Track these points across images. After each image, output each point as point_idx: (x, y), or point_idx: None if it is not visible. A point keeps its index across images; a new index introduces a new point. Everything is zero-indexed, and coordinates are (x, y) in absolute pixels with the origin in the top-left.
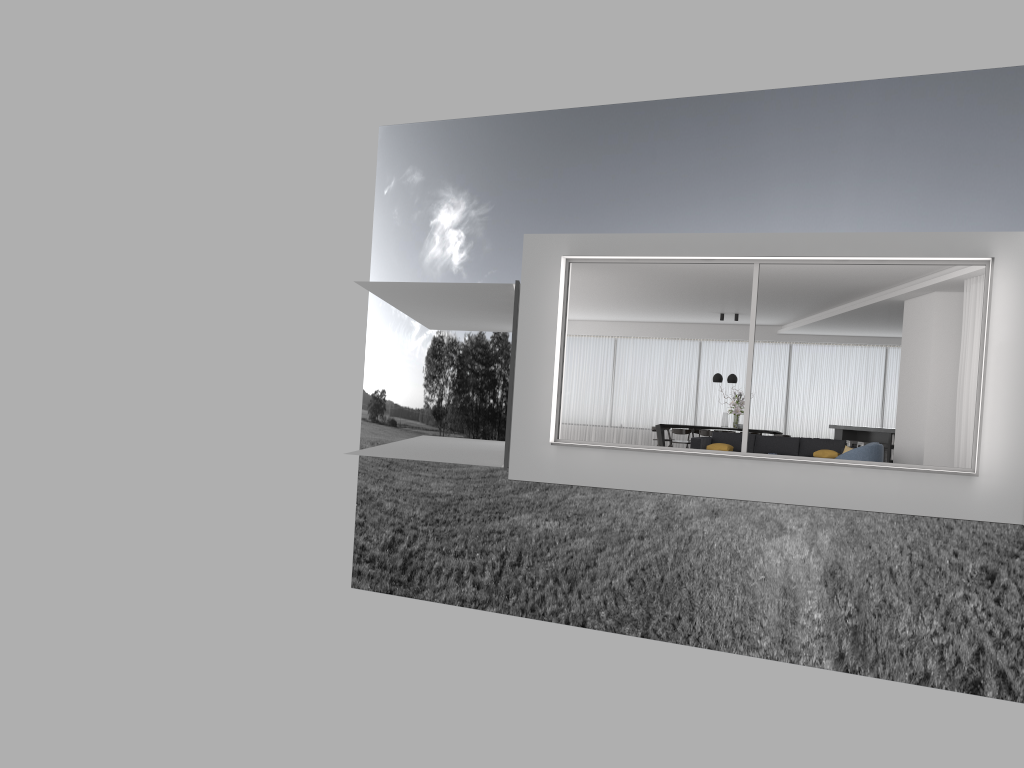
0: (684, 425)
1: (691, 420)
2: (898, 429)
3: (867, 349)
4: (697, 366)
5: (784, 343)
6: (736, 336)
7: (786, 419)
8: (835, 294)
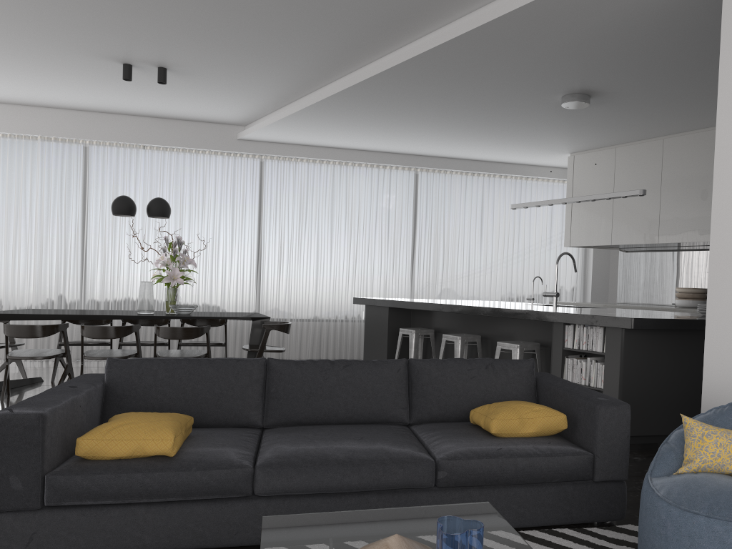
0: (42, 314)
1: (74, 295)
2: (728, 329)
3: (389, 173)
4: (81, 192)
5: (251, 157)
6: (160, 139)
7: (260, 287)
8: None
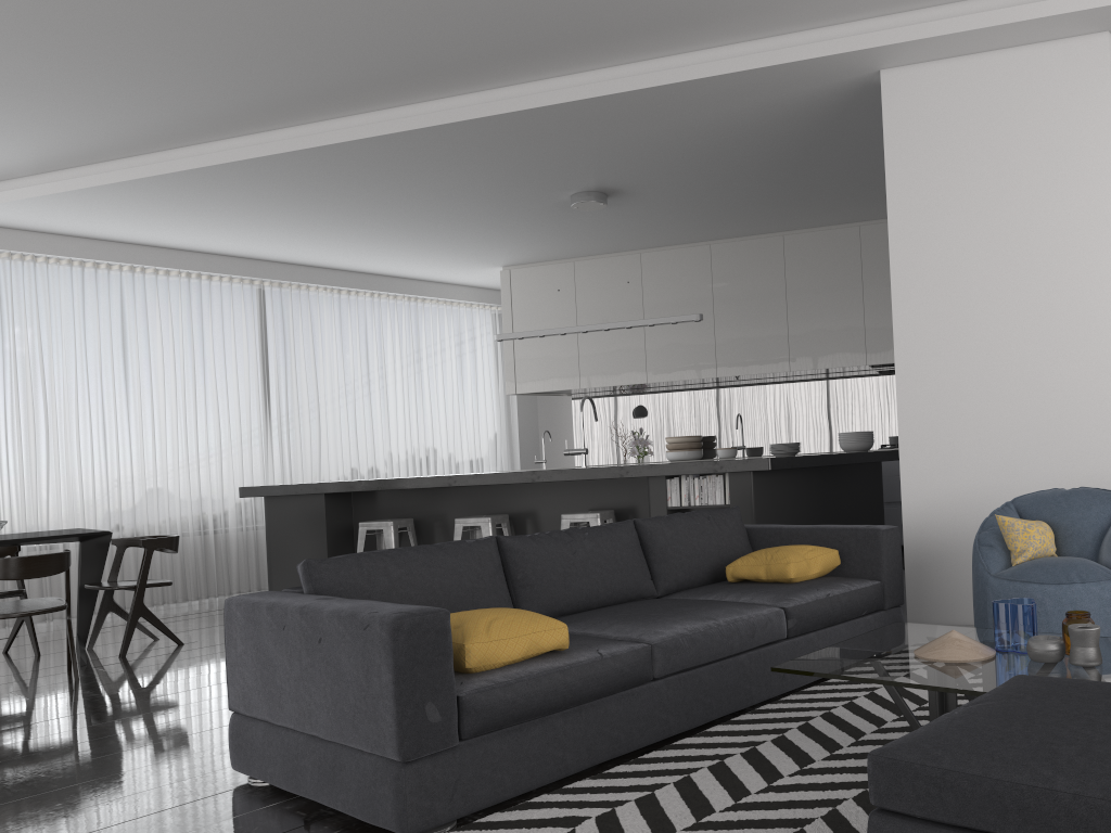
0: None
1: None
2: (923, 449)
3: (221, 288)
4: None
5: None
6: None
7: None
8: (625, 15)
